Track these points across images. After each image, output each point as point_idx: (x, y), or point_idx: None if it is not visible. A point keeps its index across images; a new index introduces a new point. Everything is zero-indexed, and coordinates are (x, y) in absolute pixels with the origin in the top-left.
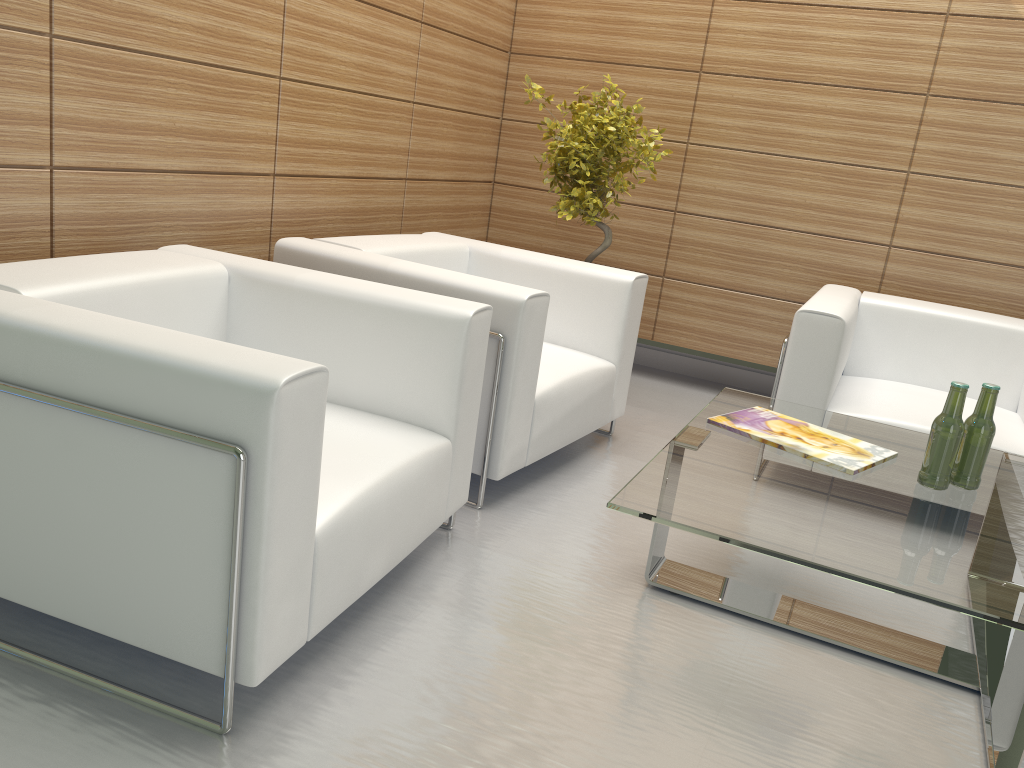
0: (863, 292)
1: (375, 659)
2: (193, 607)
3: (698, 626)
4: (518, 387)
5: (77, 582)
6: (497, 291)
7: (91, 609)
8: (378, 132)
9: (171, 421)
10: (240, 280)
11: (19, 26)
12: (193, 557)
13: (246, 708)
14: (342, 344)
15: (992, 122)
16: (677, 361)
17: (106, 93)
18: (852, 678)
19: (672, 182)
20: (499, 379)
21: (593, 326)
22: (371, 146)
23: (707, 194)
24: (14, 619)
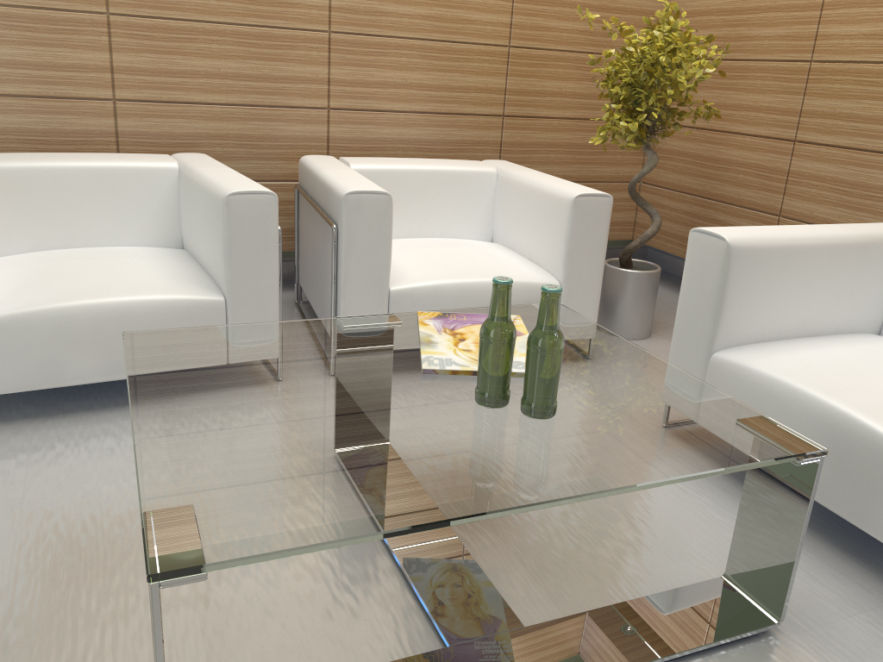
0: None
1: (62, 429)
2: None
3: None
4: (351, 274)
5: None
6: (340, 188)
7: None
8: (459, 74)
9: None
10: (180, 173)
11: (82, 9)
12: None
13: None
14: (197, 219)
15: None
16: None
17: (155, 50)
18: (350, 581)
19: (793, 108)
20: (334, 264)
21: (548, 243)
22: (450, 86)
23: (826, 118)
24: None
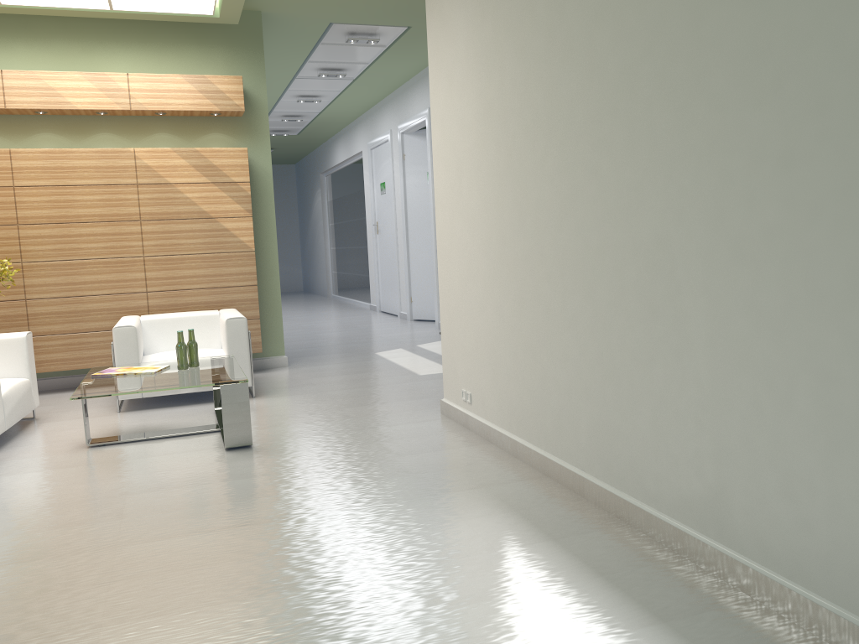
0: (141, 315)
1: None
2: None
3: (115, 449)
4: None
5: None
6: None
7: None
8: None
9: None
10: None
11: None
12: None
13: None
14: None
15: (173, 228)
16: (51, 382)
17: None
18: (177, 441)
19: (19, 284)
20: None
21: (10, 363)
22: None
23: (42, 286)
24: None
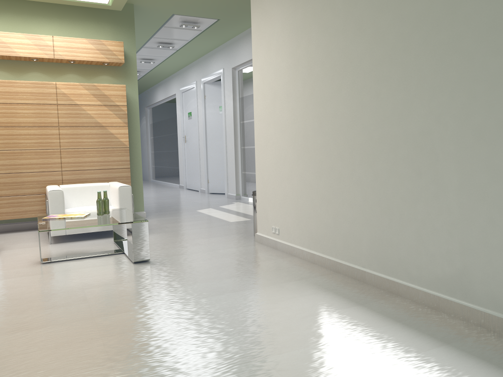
0: (60, 185)
1: None
2: None
3: (60, 264)
4: None
5: None
6: None
7: None
8: None
9: None
10: None
11: None
12: None
13: None
14: None
15: (79, 132)
16: None
17: None
18: (99, 259)
19: None
20: None
21: None
22: None
23: None
24: None
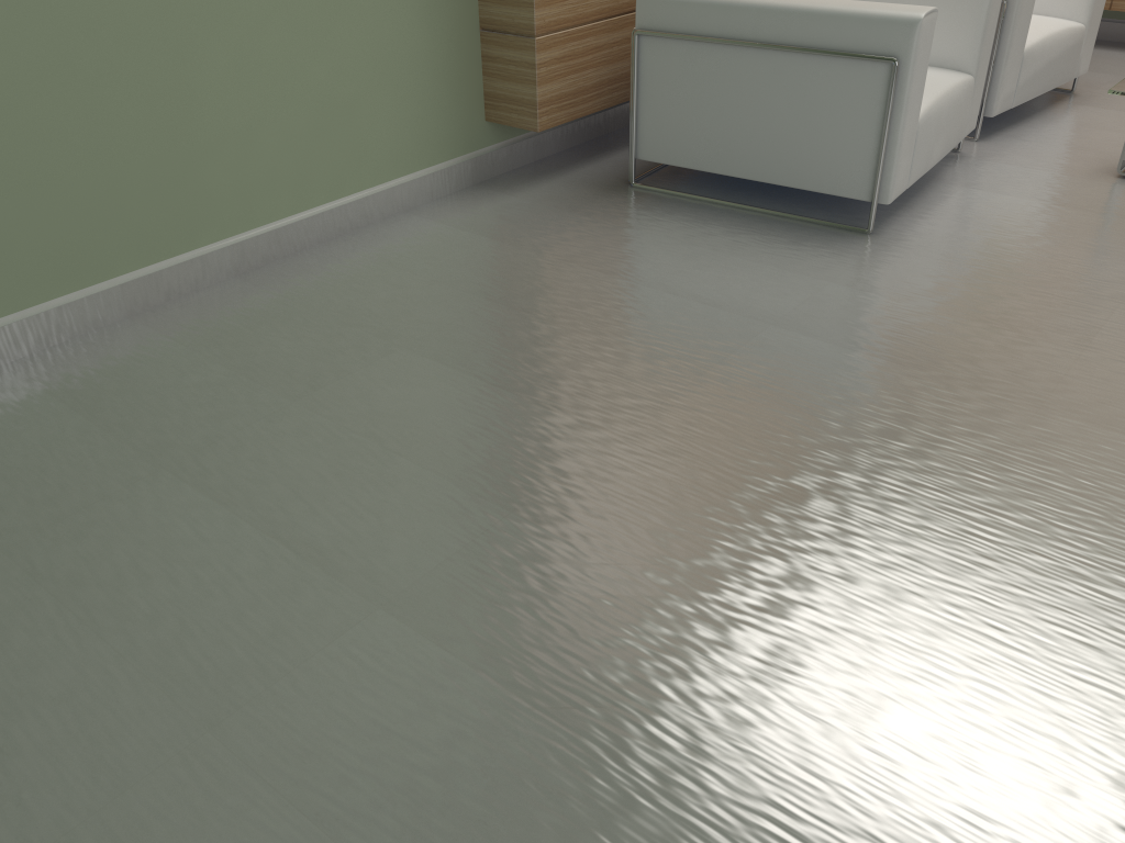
0: None
1: (937, 209)
2: (853, 161)
3: None
4: (1014, 40)
5: (776, 158)
6: None
7: (784, 173)
8: None
9: (849, 49)
10: None
11: None
12: (856, 131)
13: (873, 226)
14: None
15: None
16: None
17: None
18: None
19: None
20: (999, 35)
21: None
22: None
23: None
24: (718, 194)
